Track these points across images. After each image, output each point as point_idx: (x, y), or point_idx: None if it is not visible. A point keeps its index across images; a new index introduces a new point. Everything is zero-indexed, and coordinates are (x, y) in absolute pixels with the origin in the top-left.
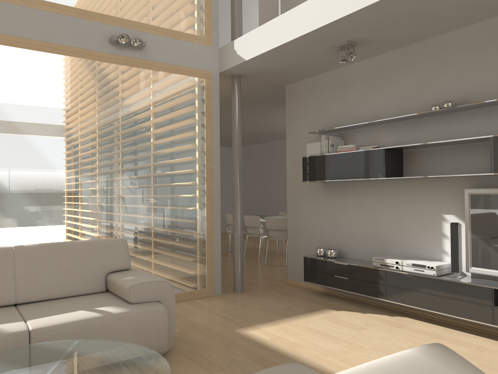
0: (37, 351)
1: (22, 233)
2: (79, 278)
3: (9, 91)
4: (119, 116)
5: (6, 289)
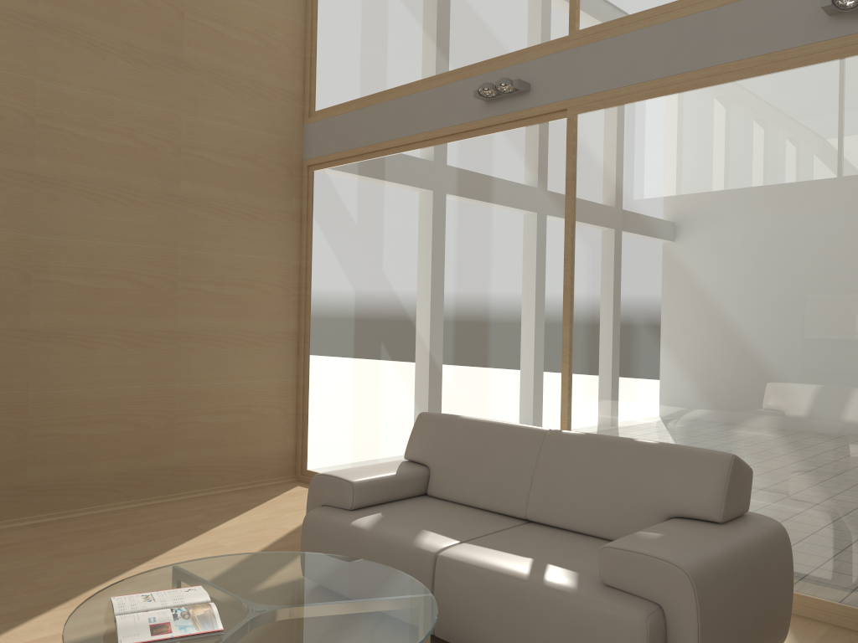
0: (371, 580)
1: (656, 414)
2: (615, 508)
3: (645, 175)
4: (850, 175)
5: (517, 492)
